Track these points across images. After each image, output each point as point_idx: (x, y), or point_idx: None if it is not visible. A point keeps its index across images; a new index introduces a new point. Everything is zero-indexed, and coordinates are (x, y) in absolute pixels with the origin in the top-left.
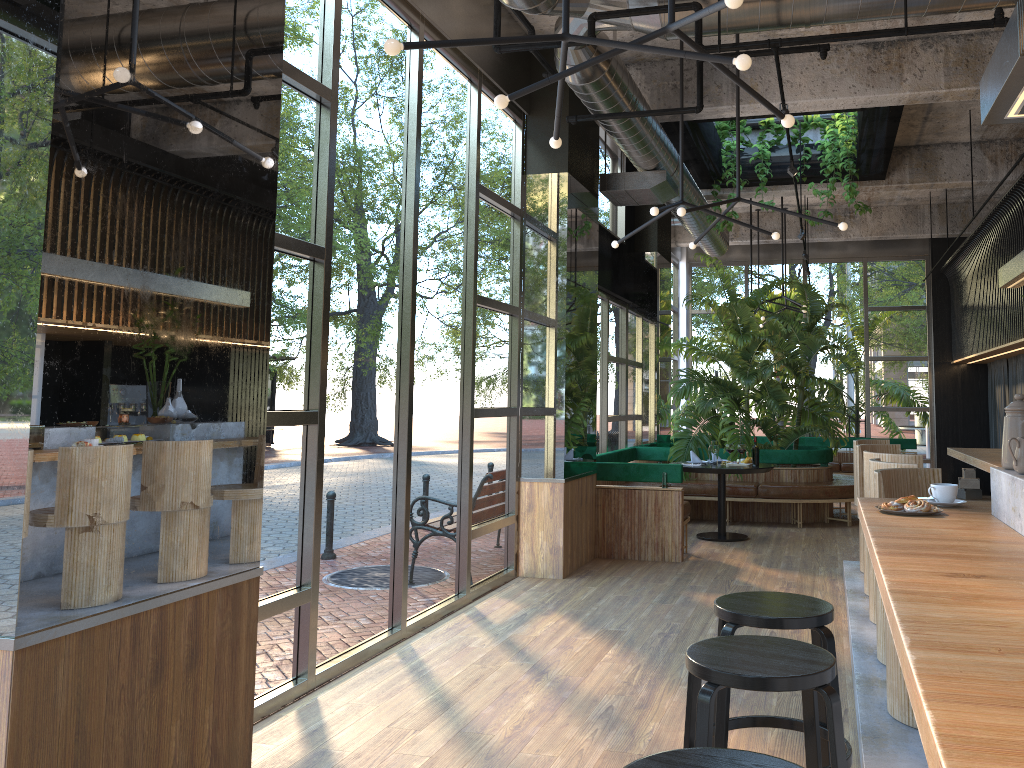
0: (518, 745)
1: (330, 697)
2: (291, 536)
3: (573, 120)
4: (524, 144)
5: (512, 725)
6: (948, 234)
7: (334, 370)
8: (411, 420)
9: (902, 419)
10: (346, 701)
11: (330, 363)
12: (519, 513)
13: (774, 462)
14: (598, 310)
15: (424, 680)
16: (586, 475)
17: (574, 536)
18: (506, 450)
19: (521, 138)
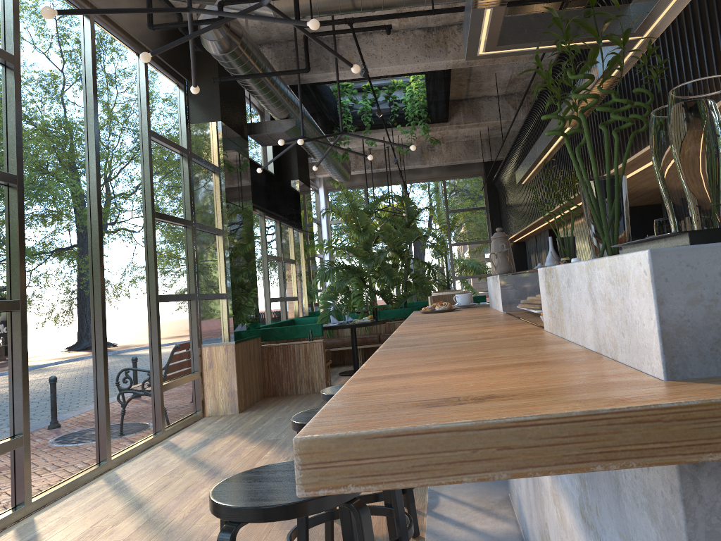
0: (193, 520)
1: (45, 516)
2: (2, 397)
3: (217, 80)
4: (187, 102)
5: (190, 509)
6: (494, 158)
7: (33, 269)
8: (104, 305)
9: (476, 283)
10: (58, 516)
11: (29, 264)
12: (202, 370)
13: (390, 318)
14: (257, 223)
15: (124, 492)
16: (253, 338)
17: (246, 382)
18: (189, 325)
19: (184, 98)
